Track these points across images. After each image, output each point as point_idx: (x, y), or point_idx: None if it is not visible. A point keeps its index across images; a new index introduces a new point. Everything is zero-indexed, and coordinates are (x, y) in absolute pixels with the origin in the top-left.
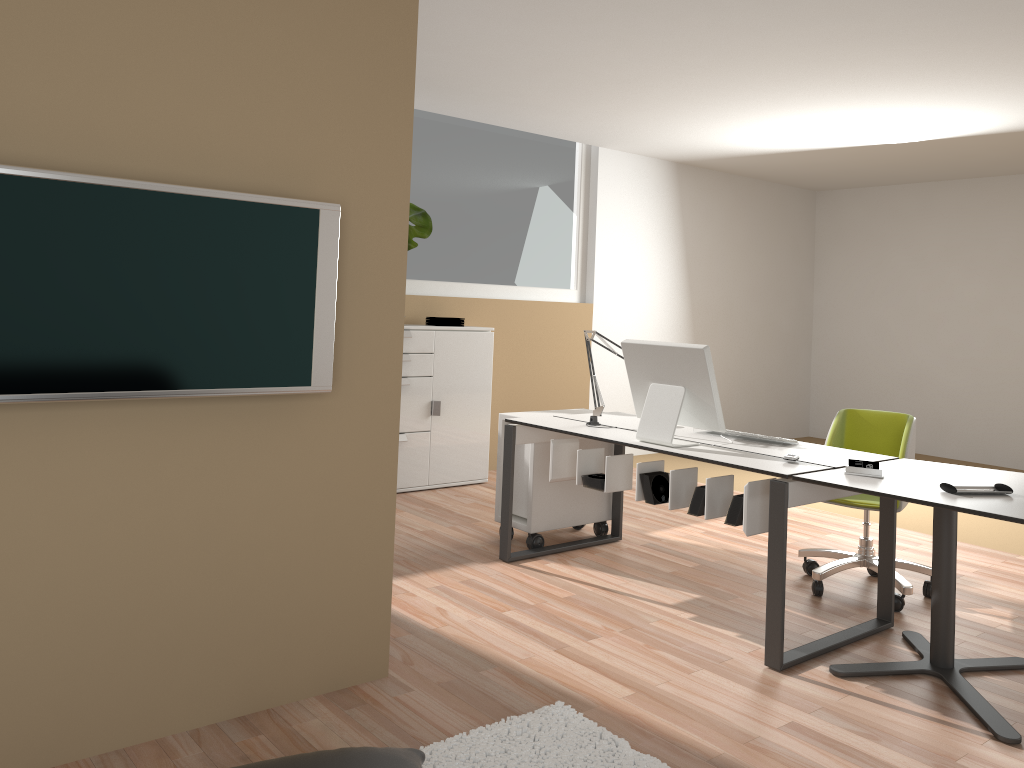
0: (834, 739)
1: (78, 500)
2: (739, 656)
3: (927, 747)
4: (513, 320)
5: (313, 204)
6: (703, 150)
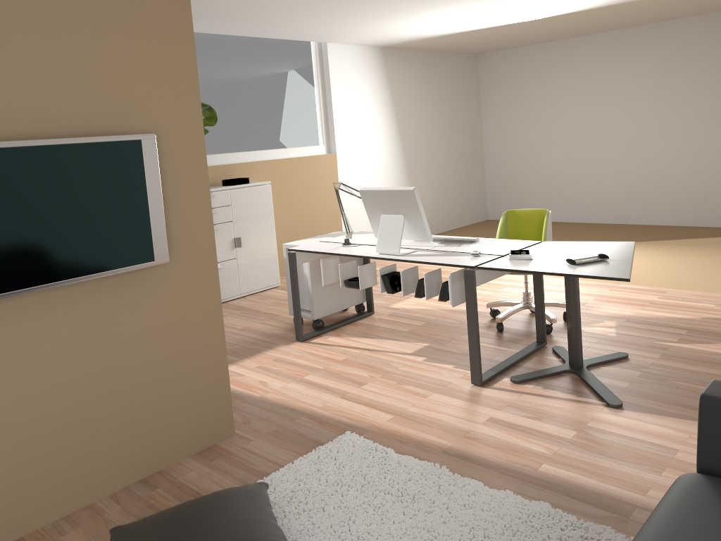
0: (516, 424)
1: (5, 365)
2: (455, 380)
3: (569, 418)
4: (283, 173)
5: (136, 137)
6: (399, 38)
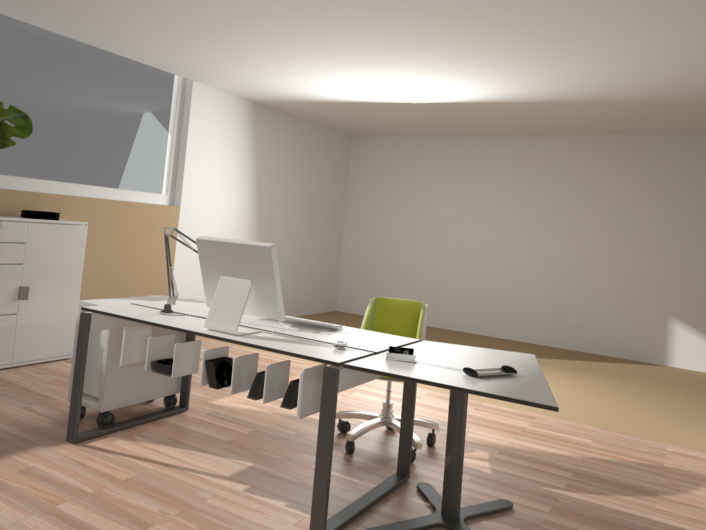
0: None
1: None
2: (286, 529)
3: None
4: (108, 217)
5: None
6: (275, 93)
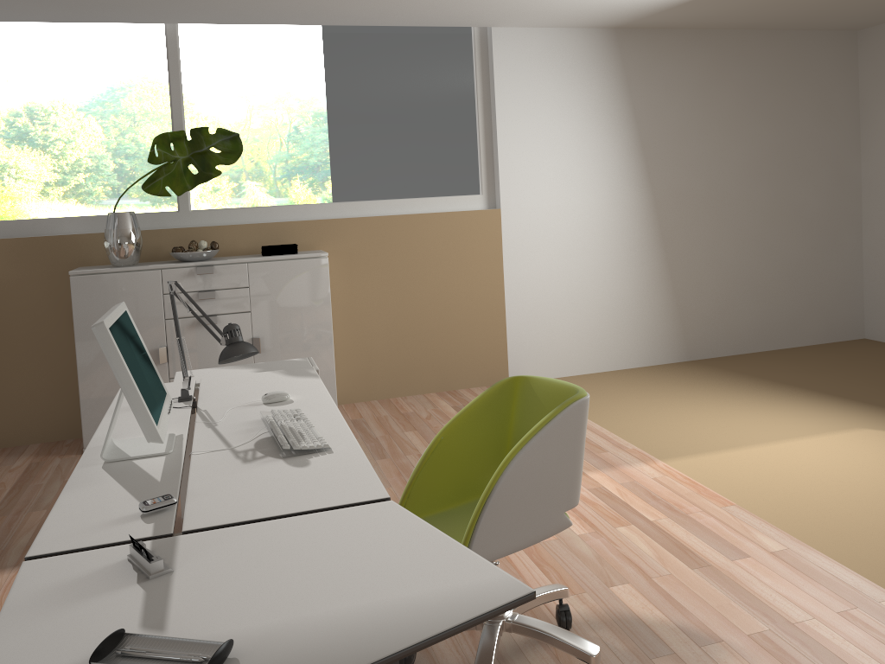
0: None
1: None
2: None
3: None
4: (388, 238)
5: None
6: (612, 8)
